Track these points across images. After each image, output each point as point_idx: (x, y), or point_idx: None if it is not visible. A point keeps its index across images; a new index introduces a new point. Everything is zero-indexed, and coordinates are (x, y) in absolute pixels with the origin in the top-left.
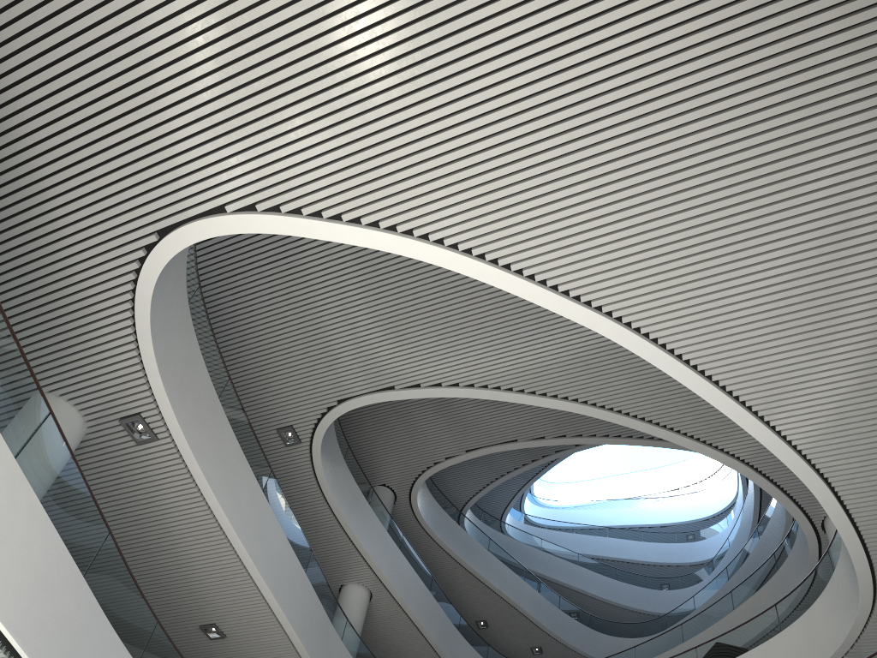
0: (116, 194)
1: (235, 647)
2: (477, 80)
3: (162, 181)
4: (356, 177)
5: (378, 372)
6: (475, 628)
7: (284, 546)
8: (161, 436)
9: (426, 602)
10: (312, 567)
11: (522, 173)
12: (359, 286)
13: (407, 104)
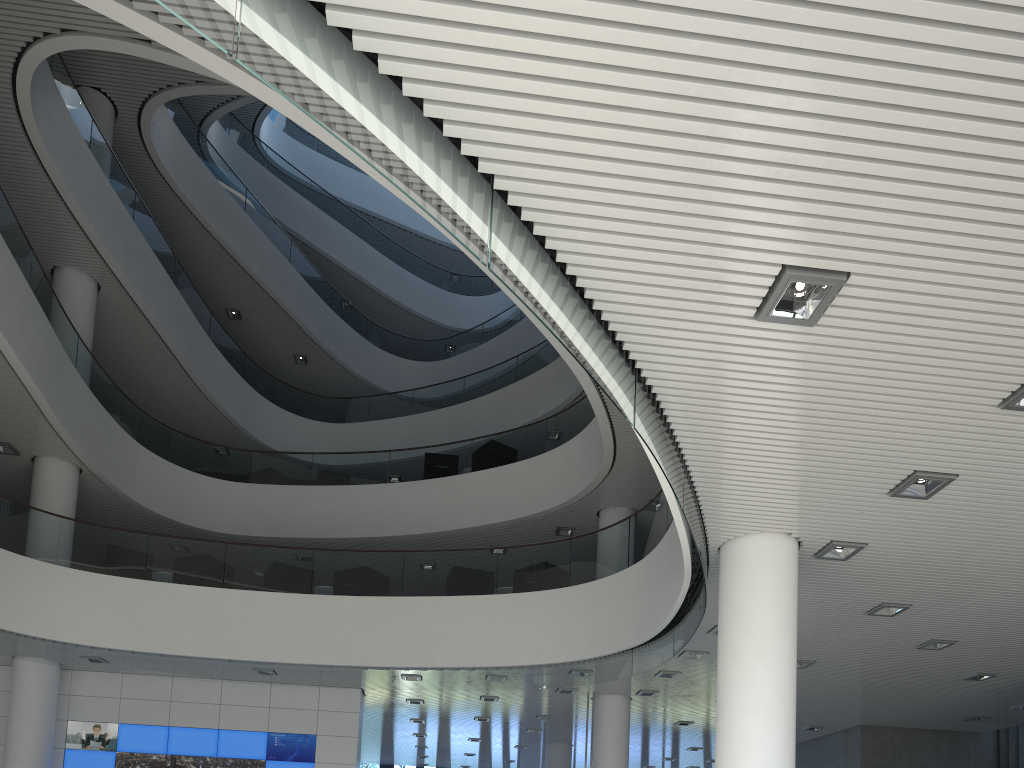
0: None
1: None
2: None
3: None
4: None
5: None
6: (225, 317)
7: (9, 264)
8: None
9: (171, 303)
10: (35, 276)
11: None
12: None
13: None
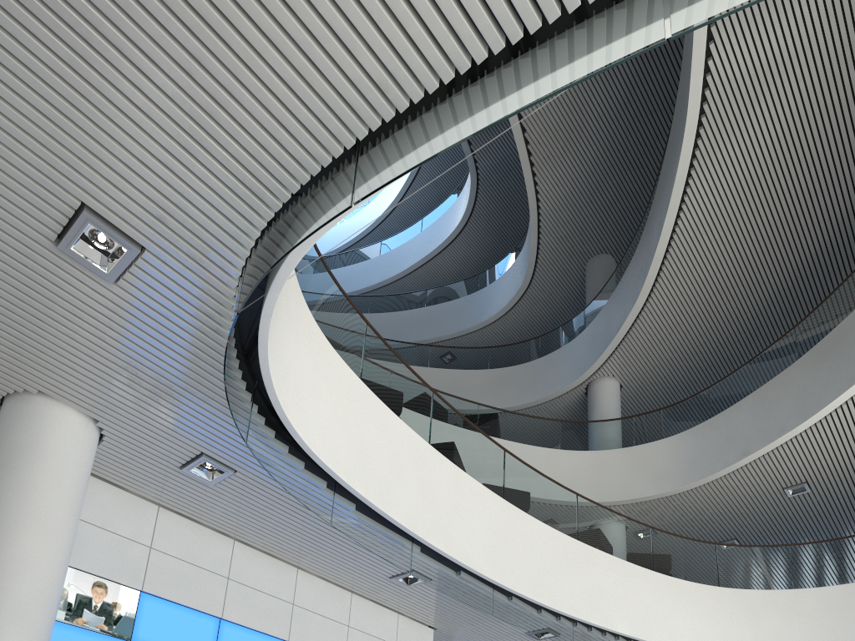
0: None
1: None
2: None
3: None
4: None
5: None
6: None
7: None
8: None
9: None
10: None
11: None
12: None
13: None
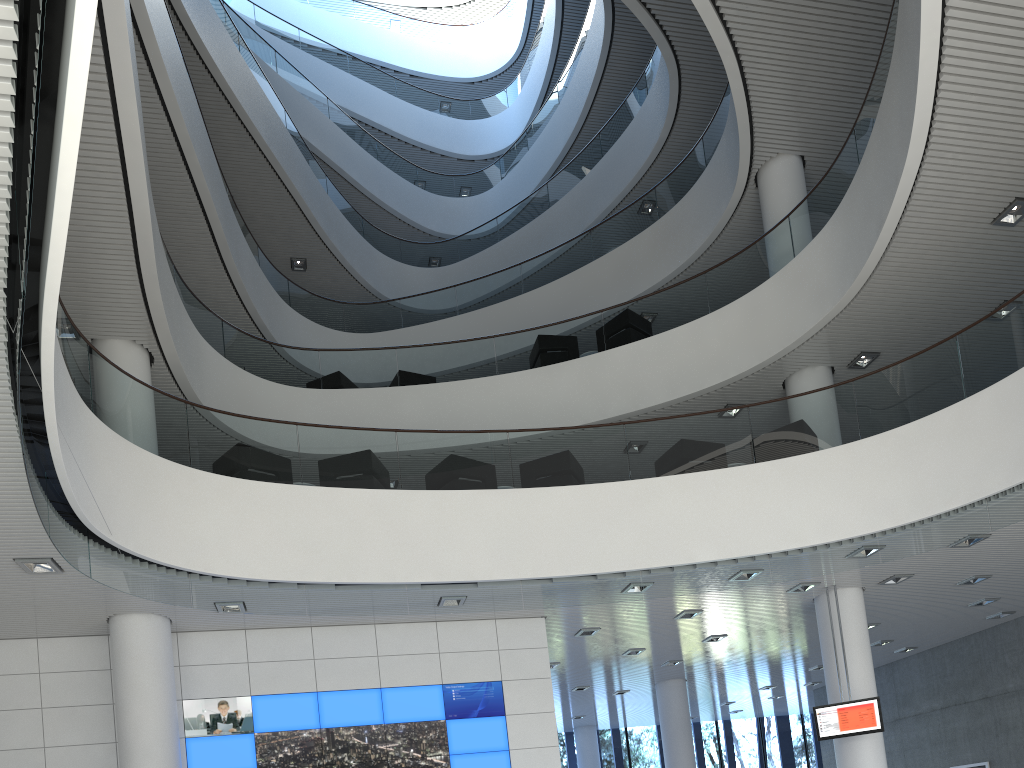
0: None
1: None
2: None
3: None
4: None
5: None
6: None
7: None
8: None
9: (207, 153)
10: None
11: None
12: None
13: None
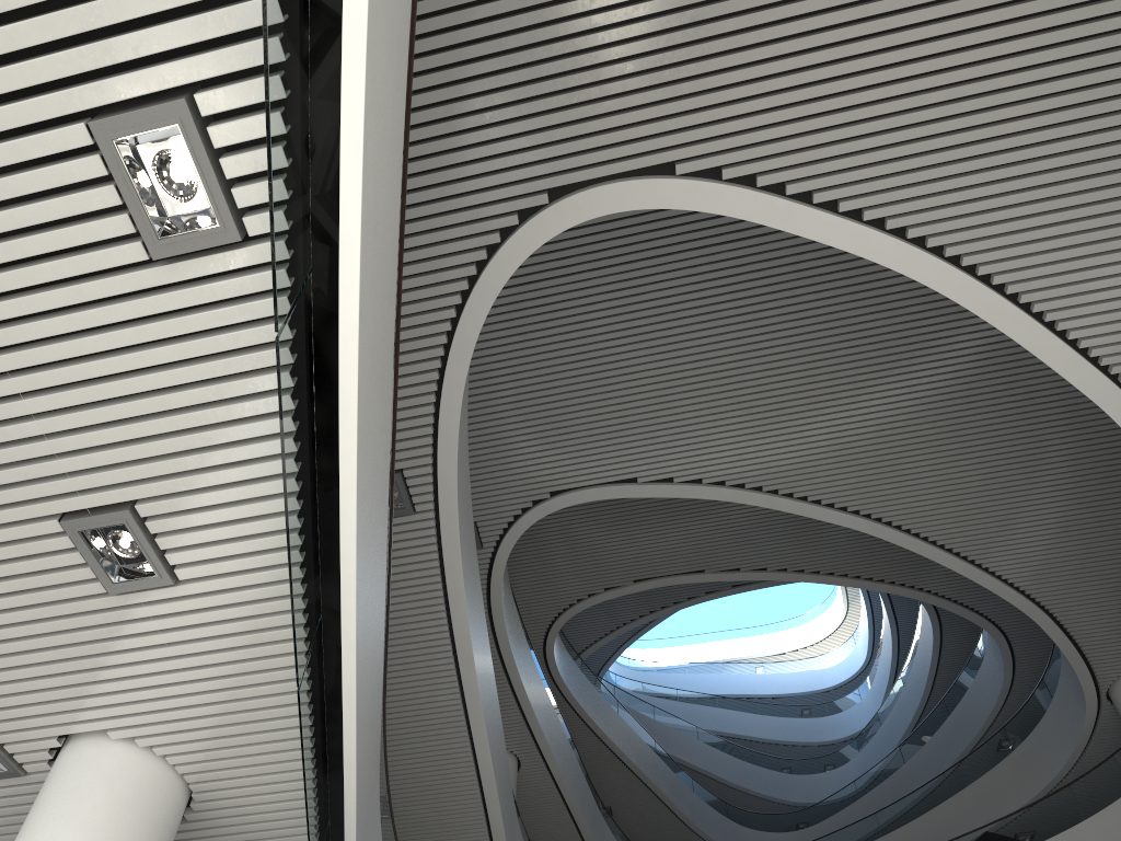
0: (510, 122)
1: (398, 831)
2: (1107, 35)
3: (597, 111)
4: (886, 149)
5: (621, 456)
6: None
7: (493, 687)
8: (421, 508)
9: (578, 779)
10: None
11: (1107, 176)
12: (630, 334)
13: (1002, 53)
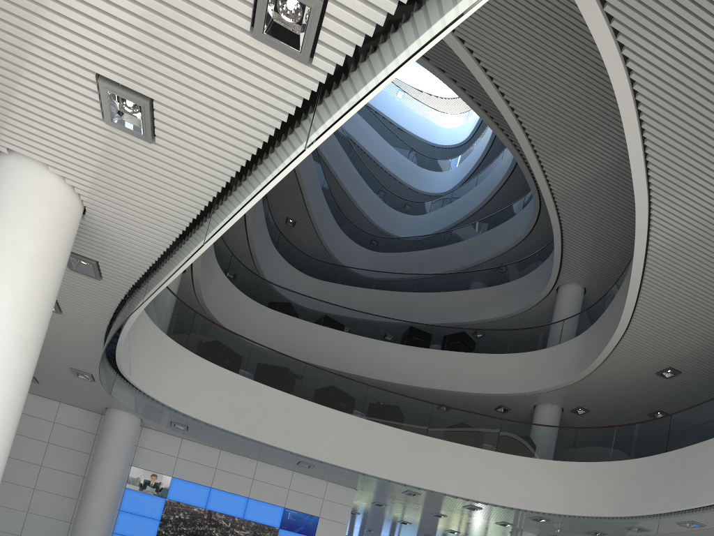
0: None
1: None
2: None
3: None
4: None
5: None
6: None
7: None
8: None
9: None
10: None
11: None
12: None
13: None
